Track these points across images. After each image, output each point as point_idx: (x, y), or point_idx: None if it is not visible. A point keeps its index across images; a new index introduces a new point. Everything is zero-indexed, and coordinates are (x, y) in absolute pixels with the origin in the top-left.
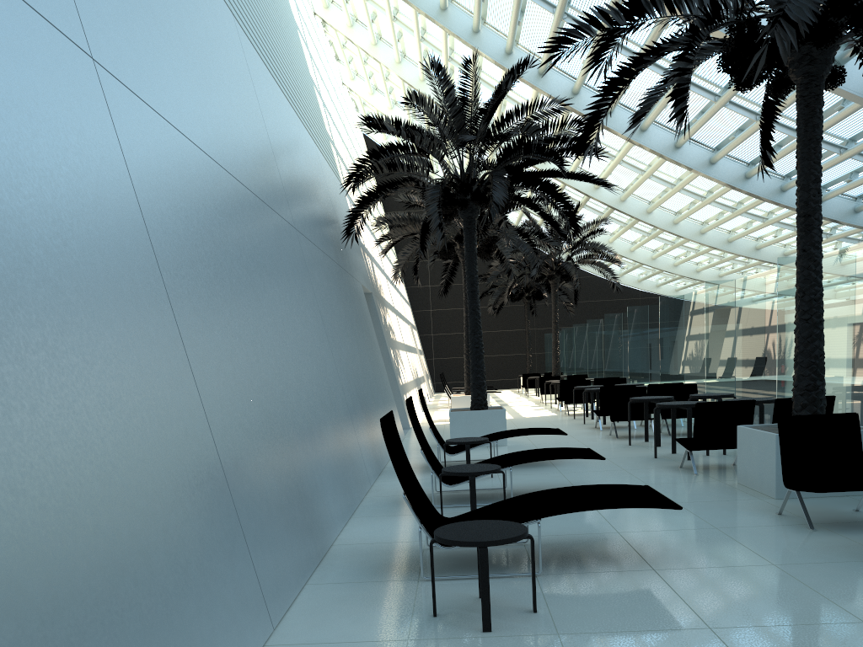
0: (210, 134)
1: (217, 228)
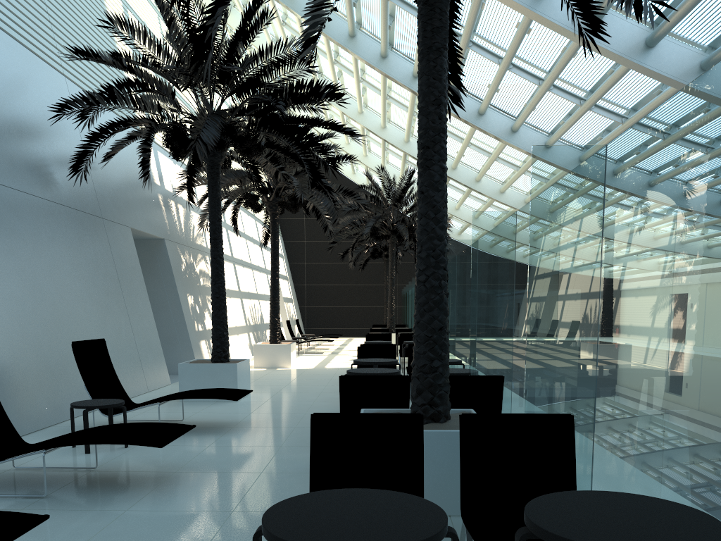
0: None
1: None
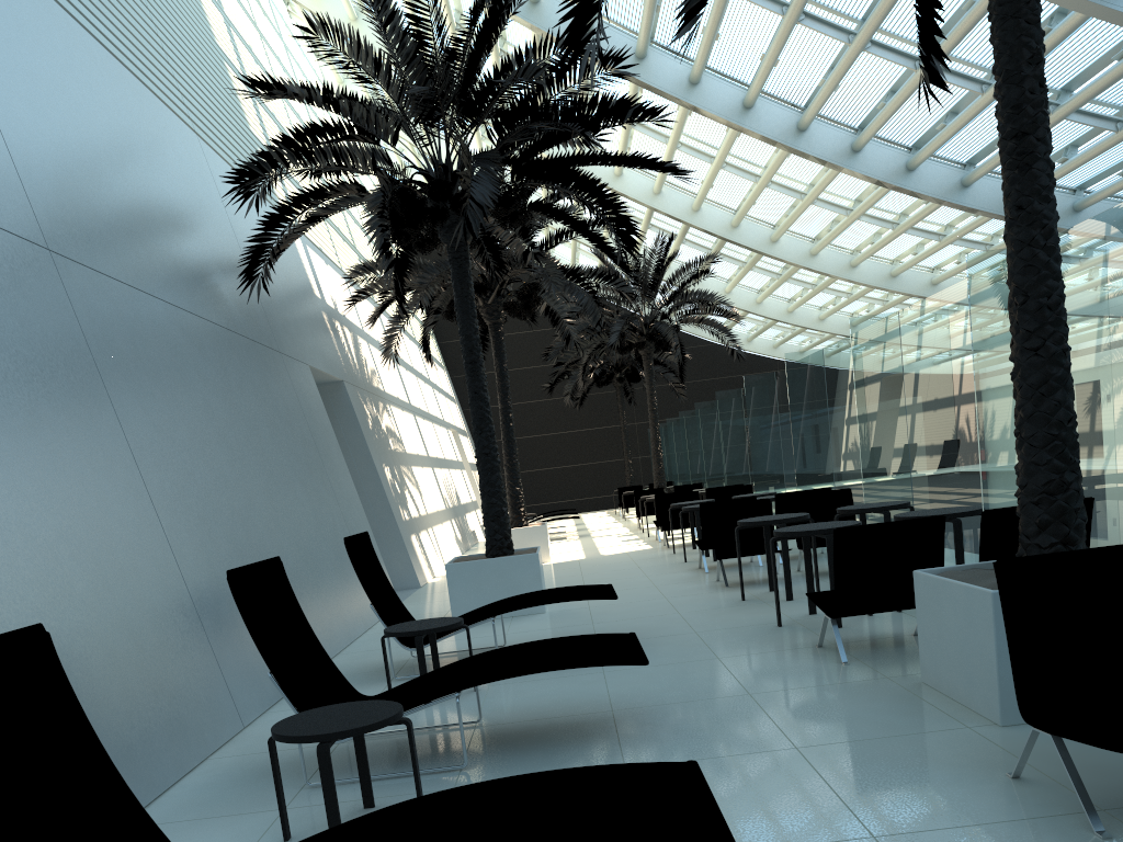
0: None
1: None
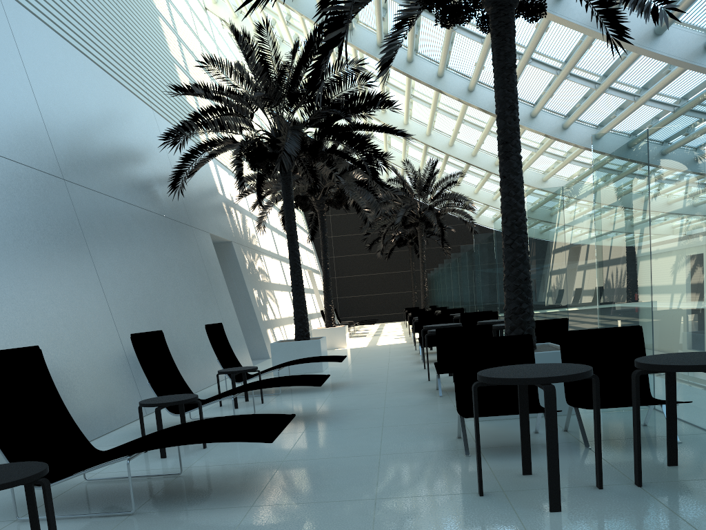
0: None
1: None
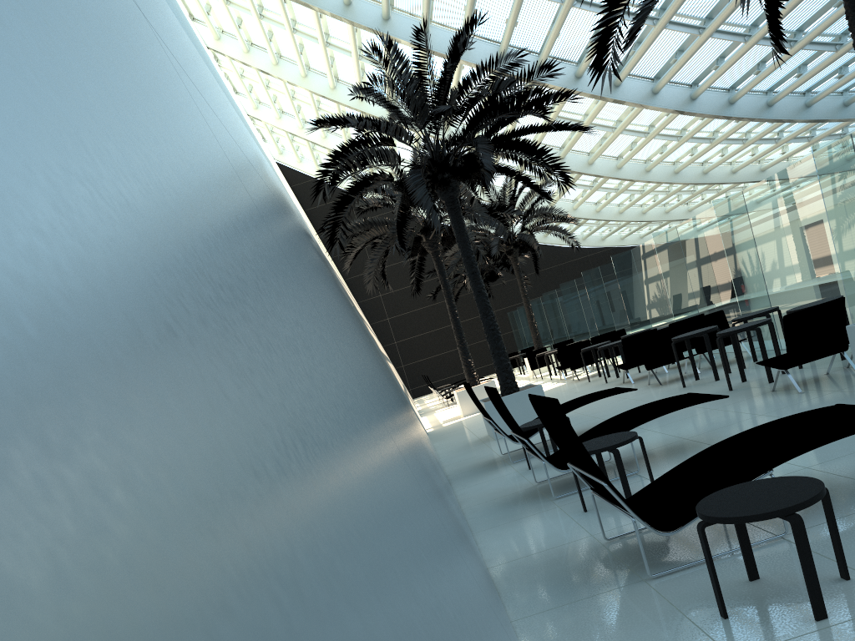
0: (231, 130)
1: (285, 229)
